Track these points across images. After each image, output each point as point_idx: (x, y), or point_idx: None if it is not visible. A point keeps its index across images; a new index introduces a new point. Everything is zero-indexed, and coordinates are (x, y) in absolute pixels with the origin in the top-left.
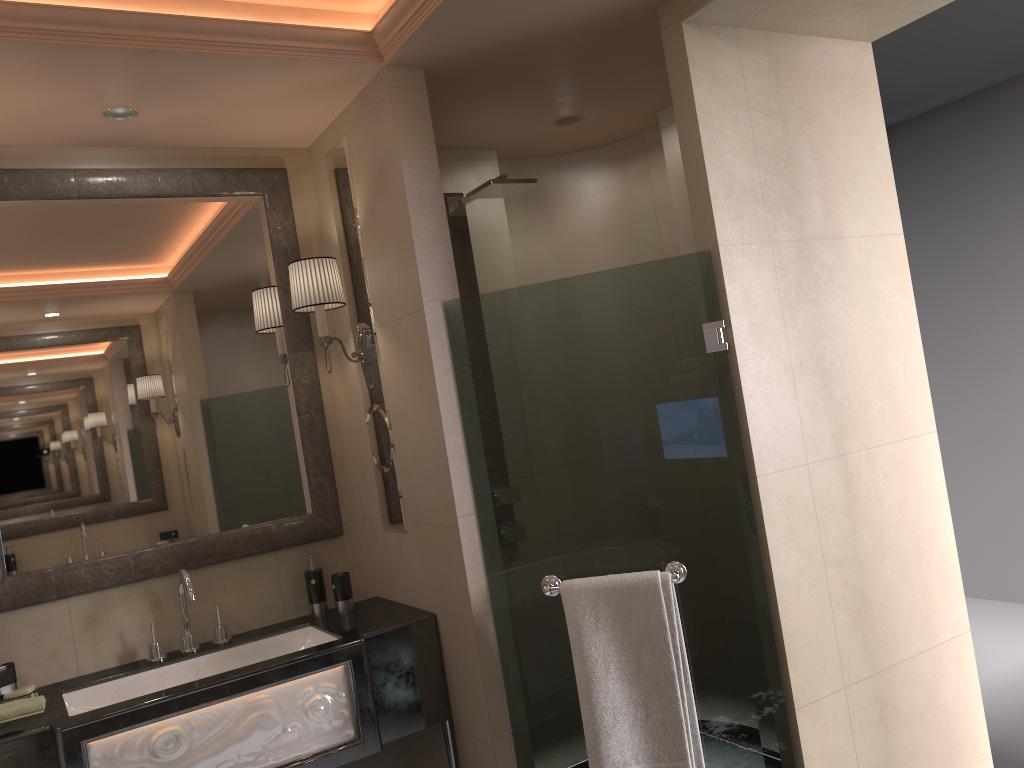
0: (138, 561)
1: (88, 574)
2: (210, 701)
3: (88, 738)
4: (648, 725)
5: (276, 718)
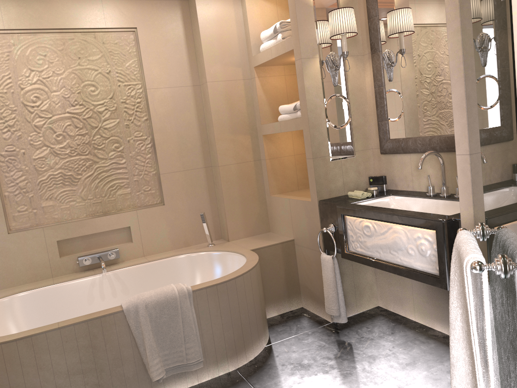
0: (430, 142)
1: (411, 144)
2: (376, 219)
3: (342, 213)
4: (473, 383)
5: (404, 242)
